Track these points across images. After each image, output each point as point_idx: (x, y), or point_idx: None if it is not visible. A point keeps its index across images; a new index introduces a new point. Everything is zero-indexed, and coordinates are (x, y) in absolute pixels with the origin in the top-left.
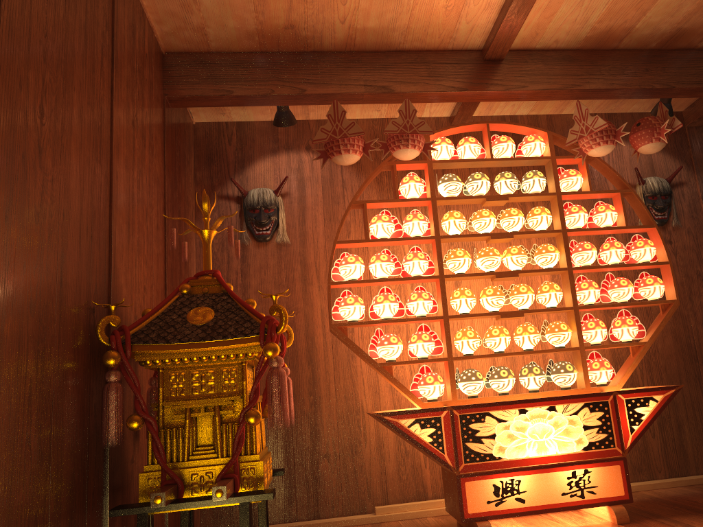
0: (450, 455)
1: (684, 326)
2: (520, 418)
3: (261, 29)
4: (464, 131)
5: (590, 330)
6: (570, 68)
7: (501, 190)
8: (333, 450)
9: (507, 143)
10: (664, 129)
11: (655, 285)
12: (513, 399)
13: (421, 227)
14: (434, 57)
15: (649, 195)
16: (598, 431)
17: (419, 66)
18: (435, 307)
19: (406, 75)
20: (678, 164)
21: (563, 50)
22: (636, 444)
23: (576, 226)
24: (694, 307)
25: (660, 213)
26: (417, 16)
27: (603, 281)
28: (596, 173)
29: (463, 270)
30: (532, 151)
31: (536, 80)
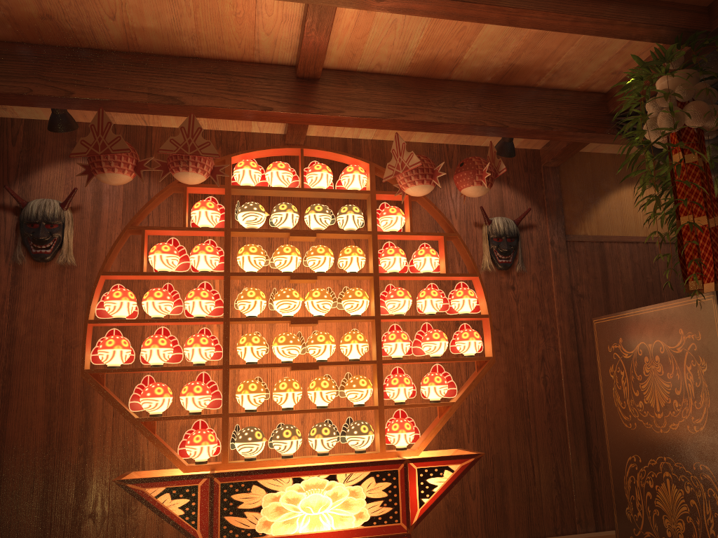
0: (203, 531)
1: (519, 379)
2: (293, 488)
3: (11, 16)
4: (277, 154)
5: (393, 387)
6: (395, 95)
7: (310, 224)
8: (102, 509)
9: (322, 173)
10: (486, 172)
11: (470, 340)
12: (295, 463)
13: (209, 261)
14: (237, 69)
15: (494, 237)
16: (383, 504)
17: (219, 78)
18: (220, 353)
19: (201, 87)
20: (530, 205)
21: (390, 75)
22: (454, 506)
23: (391, 270)
24: (531, 359)
25: (504, 257)
26: (203, 20)
27: (418, 332)
28: (442, 209)
29: (254, 312)
30: (350, 184)
31: (355, 106)
